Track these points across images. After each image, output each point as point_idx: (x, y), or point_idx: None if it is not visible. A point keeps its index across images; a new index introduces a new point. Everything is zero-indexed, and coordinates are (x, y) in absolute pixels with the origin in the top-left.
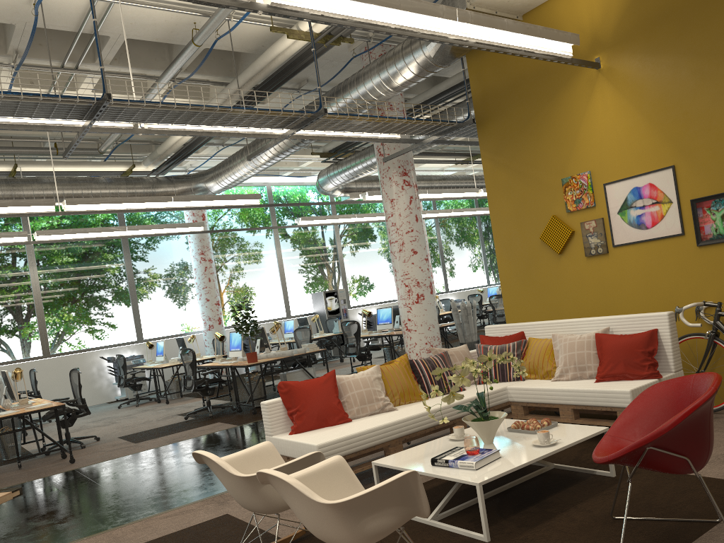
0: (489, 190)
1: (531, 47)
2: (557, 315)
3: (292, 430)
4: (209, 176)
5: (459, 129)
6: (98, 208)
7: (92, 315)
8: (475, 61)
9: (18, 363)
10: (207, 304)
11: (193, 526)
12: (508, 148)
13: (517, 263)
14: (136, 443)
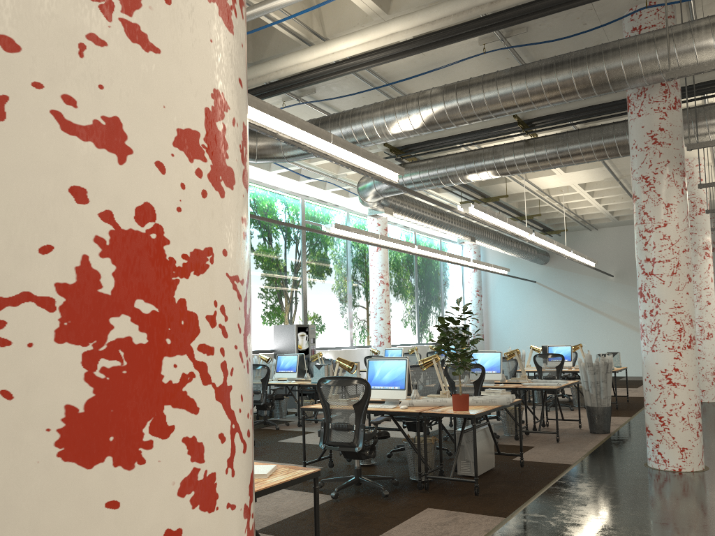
0: None
1: None
2: None
3: None
4: None
5: None
6: (250, 116)
7: None
8: None
9: None
10: None
11: None
12: None
13: None
14: None
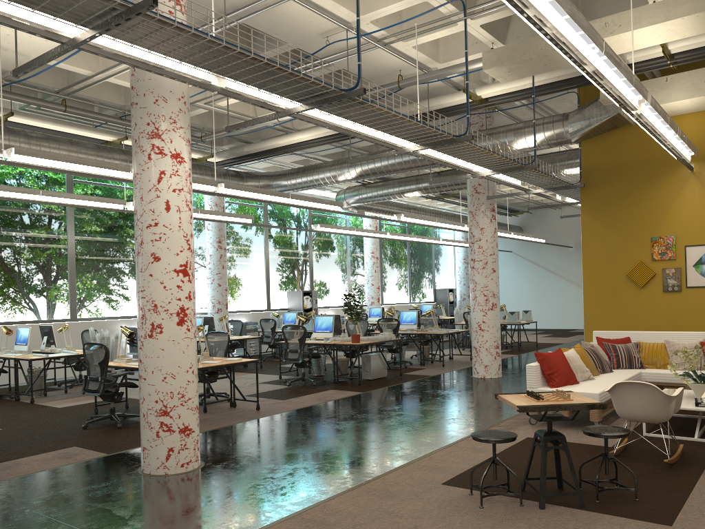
0: (584, 235)
1: (683, 153)
2: (631, 329)
3: (551, 385)
4: (281, 178)
5: (569, 188)
6: (241, 194)
7: (116, 285)
8: (586, 143)
9: (48, 323)
10: (218, 289)
11: (519, 442)
12: (607, 209)
13: (602, 289)
14: (285, 400)
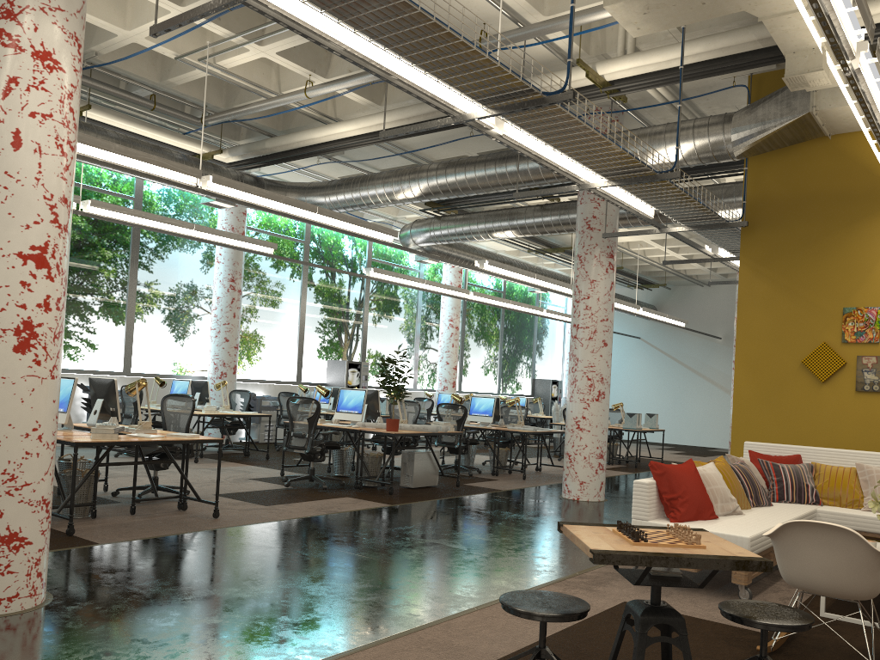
0: (742, 299)
1: None
2: (803, 444)
3: (672, 518)
4: (317, 191)
5: (725, 227)
6: (240, 197)
7: (76, 326)
8: (756, 163)
9: None
10: (225, 345)
11: (609, 610)
12: (779, 262)
13: (762, 382)
14: (268, 506)
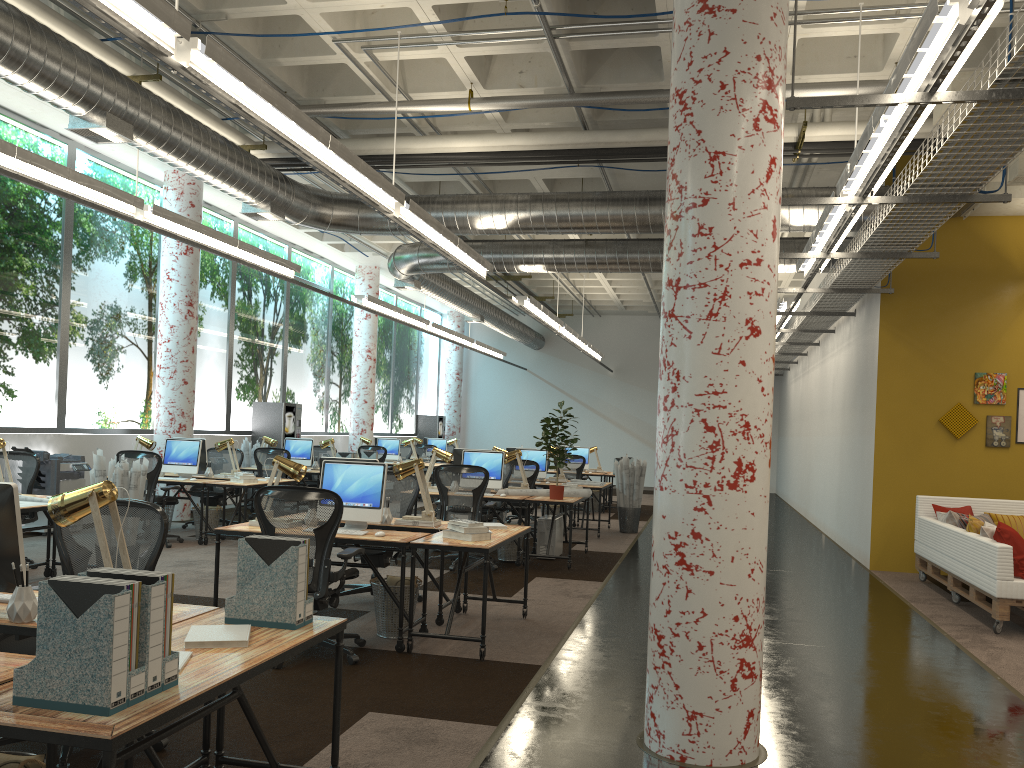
0: (882, 361)
1: None
2: (939, 494)
3: None
4: None
5: (873, 292)
6: (416, 226)
7: (4, 366)
8: None
9: None
10: (183, 389)
11: None
12: (916, 328)
13: (901, 438)
14: (514, 597)
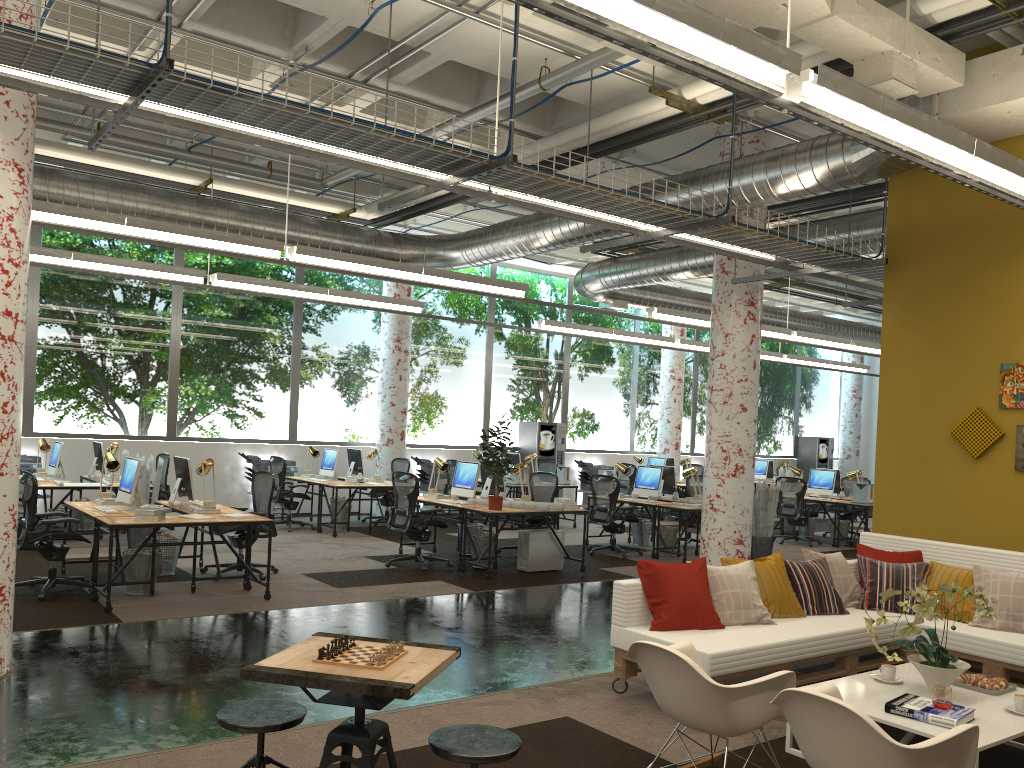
0: (885, 354)
1: None
2: (953, 536)
3: (653, 626)
4: (453, 244)
5: (861, 266)
6: (331, 264)
7: (239, 395)
8: (902, 183)
9: (133, 439)
10: (391, 410)
11: (532, 724)
12: (927, 307)
13: (907, 457)
14: (339, 588)
